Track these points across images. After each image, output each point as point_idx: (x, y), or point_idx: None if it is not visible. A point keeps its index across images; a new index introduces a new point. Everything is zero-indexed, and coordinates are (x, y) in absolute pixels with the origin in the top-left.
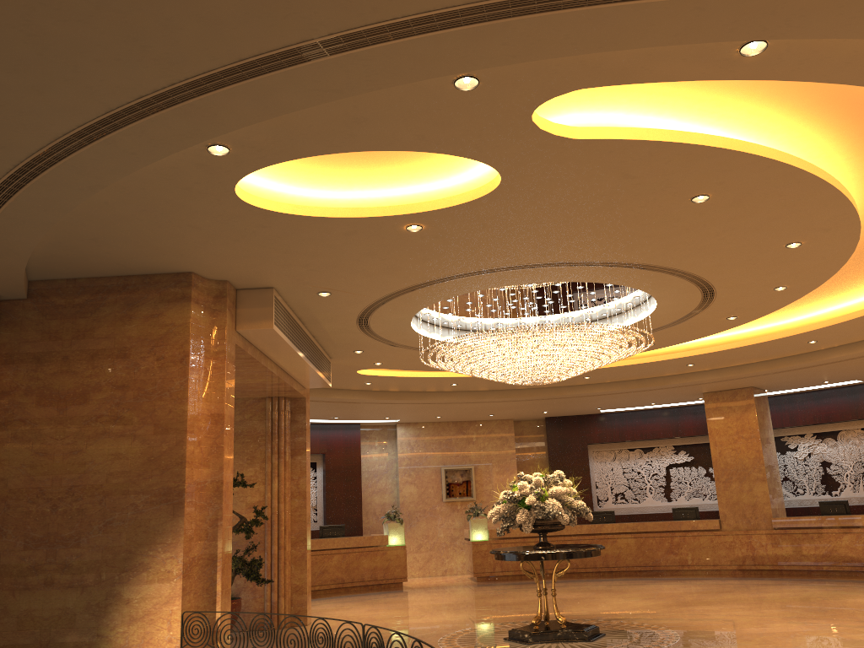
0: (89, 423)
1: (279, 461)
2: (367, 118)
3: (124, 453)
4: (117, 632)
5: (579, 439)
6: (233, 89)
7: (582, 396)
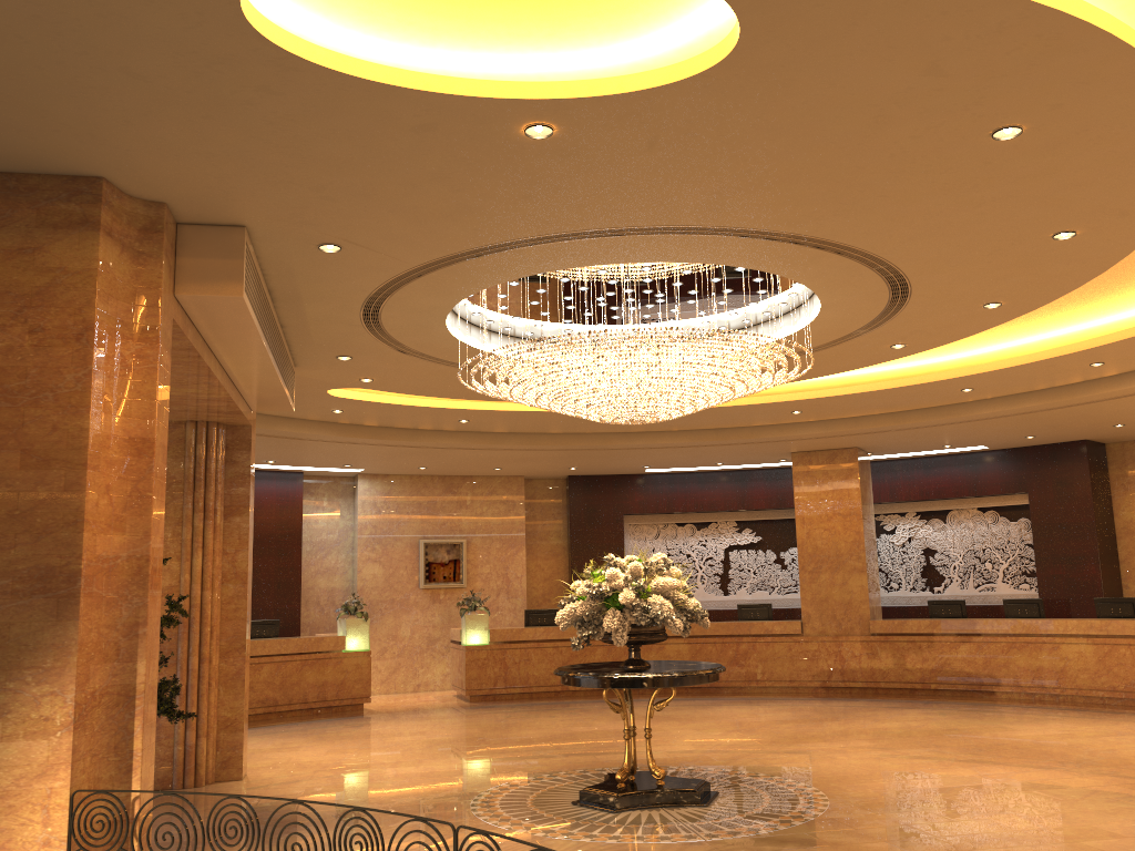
0: None
1: (206, 523)
2: None
3: None
4: None
5: (613, 507)
6: None
7: (636, 449)
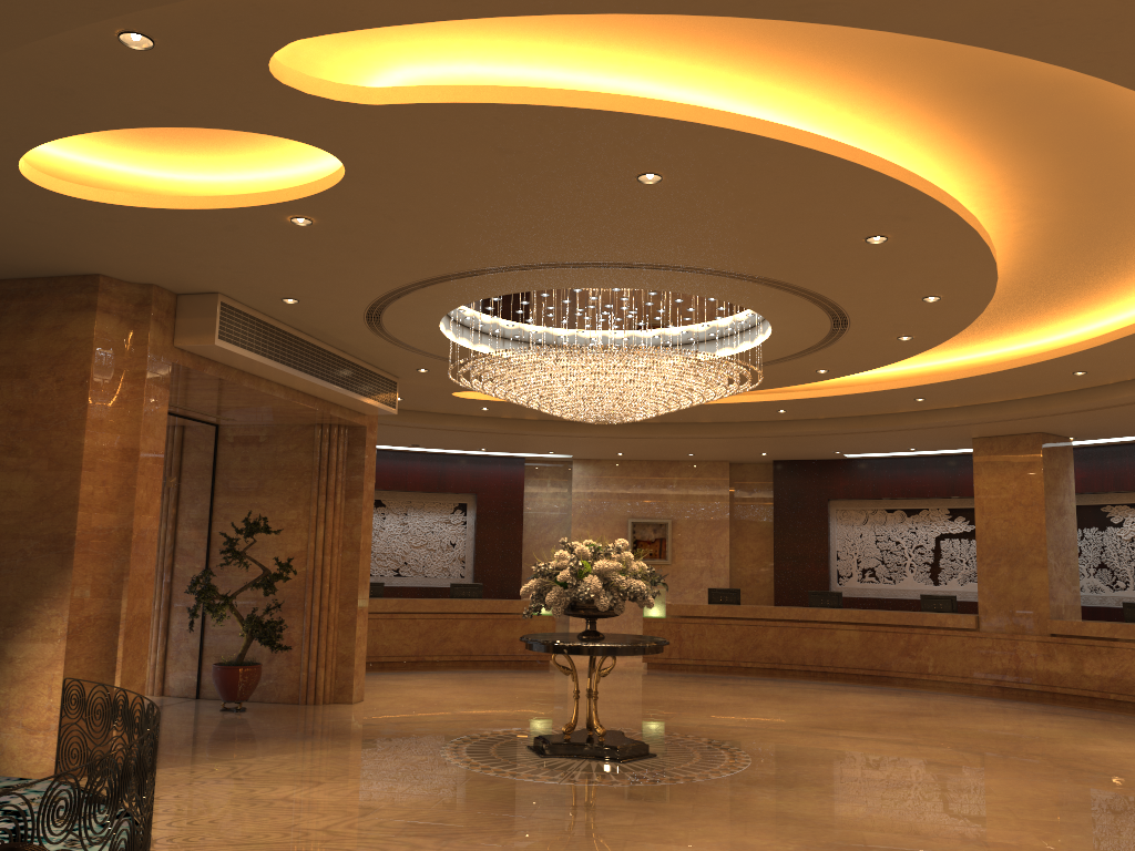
0: None
1: (327, 503)
2: (72, 89)
3: (17, 490)
4: None
5: (817, 492)
6: None
7: (792, 436)
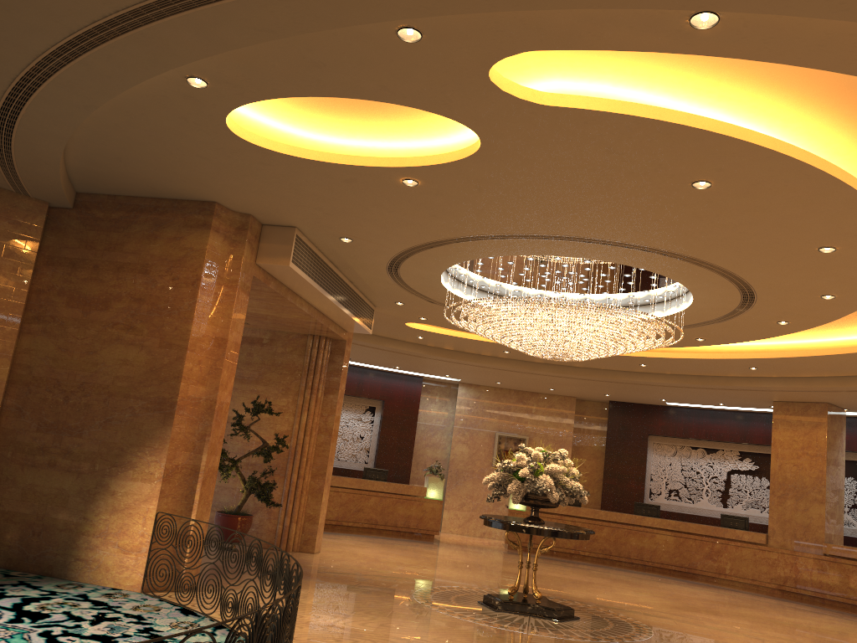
0: (106, 328)
1: (311, 396)
2: (325, 63)
3: (131, 360)
4: (100, 518)
5: (640, 428)
6: (173, 20)
7: (641, 384)
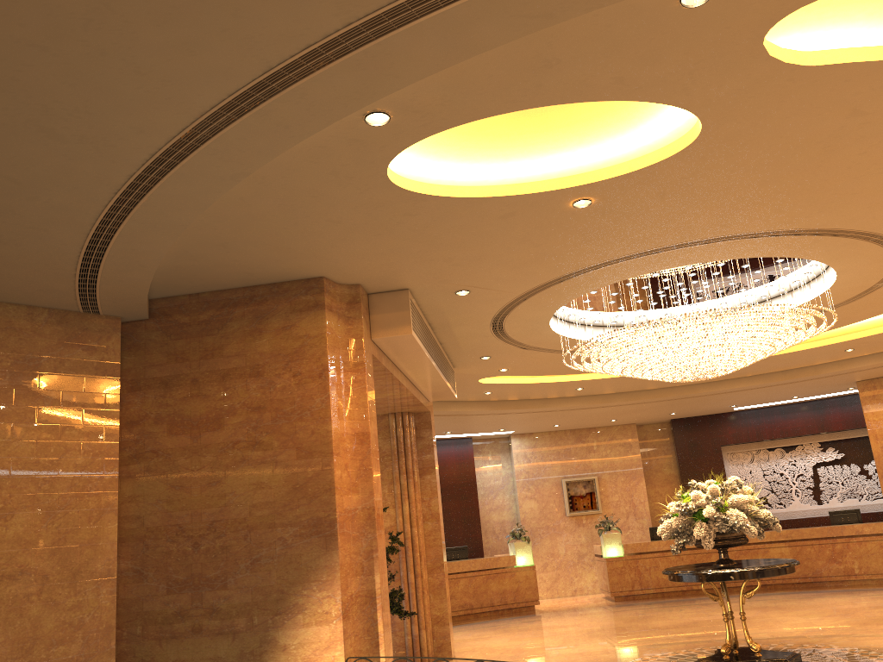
0: (225, 450)
1: (408, 481)
2: (560, 59)
3: (266, 482)
4: None
5: (710, 441)
6: (420, 24)
7: (719, 394)
